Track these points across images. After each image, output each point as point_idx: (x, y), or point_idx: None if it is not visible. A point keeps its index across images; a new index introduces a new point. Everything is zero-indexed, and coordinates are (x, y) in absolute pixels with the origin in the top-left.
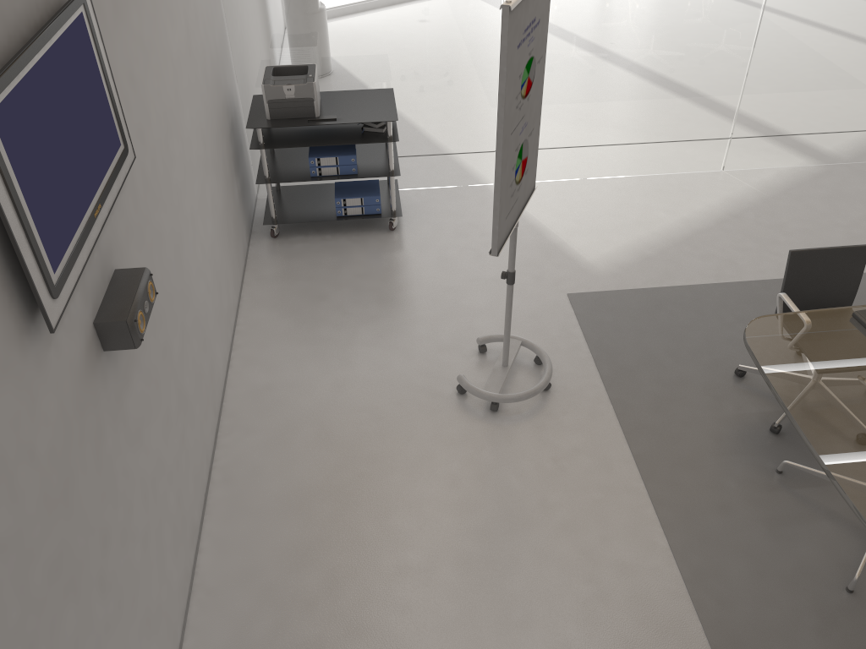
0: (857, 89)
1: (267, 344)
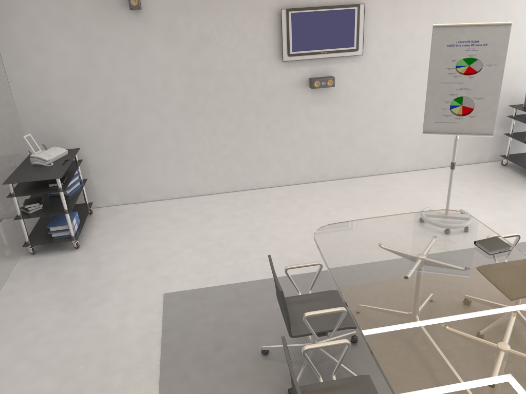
0: None
1: (424, 175)
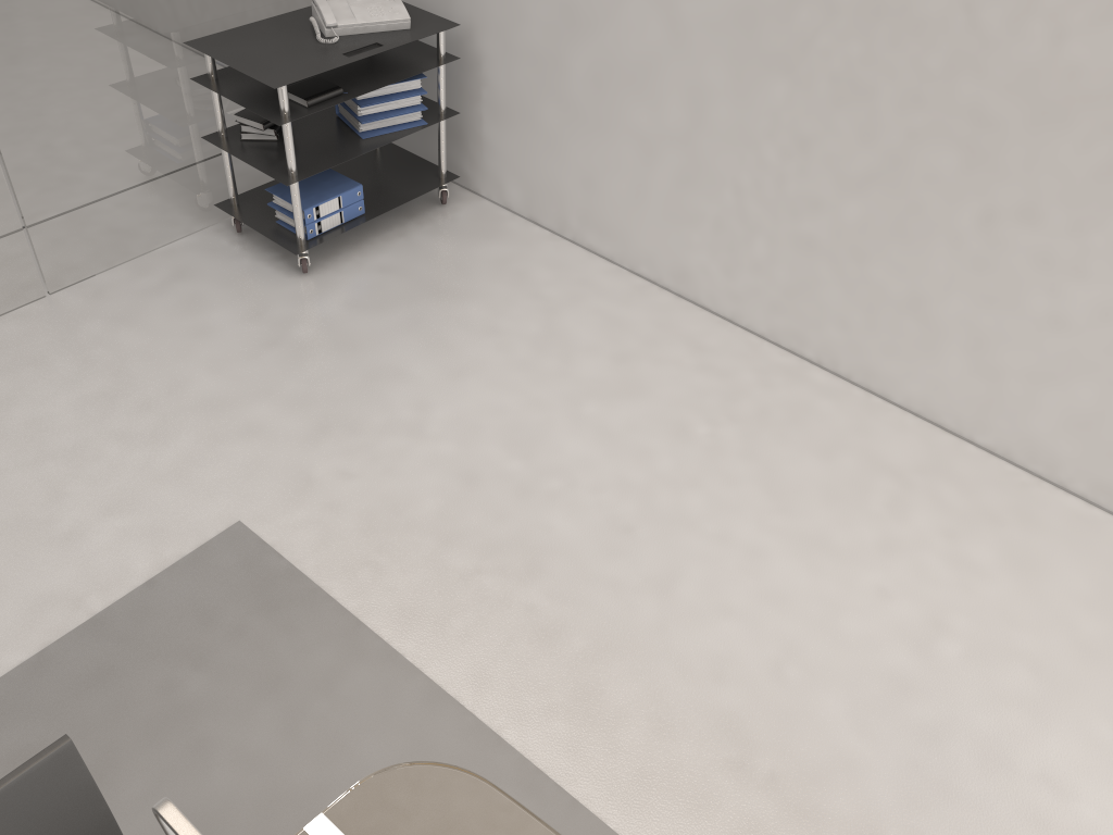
0: None
1: None
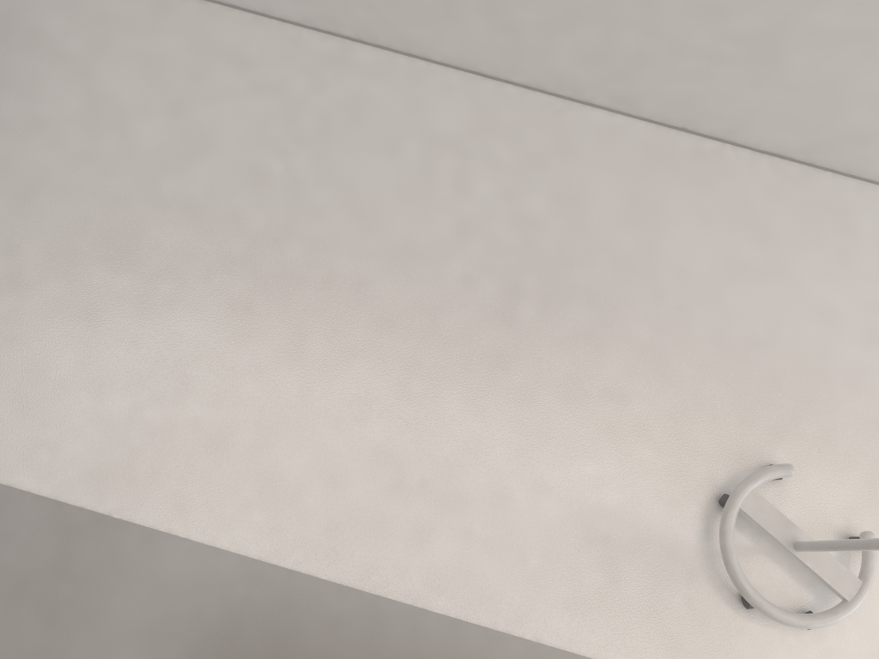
0: None
1: None
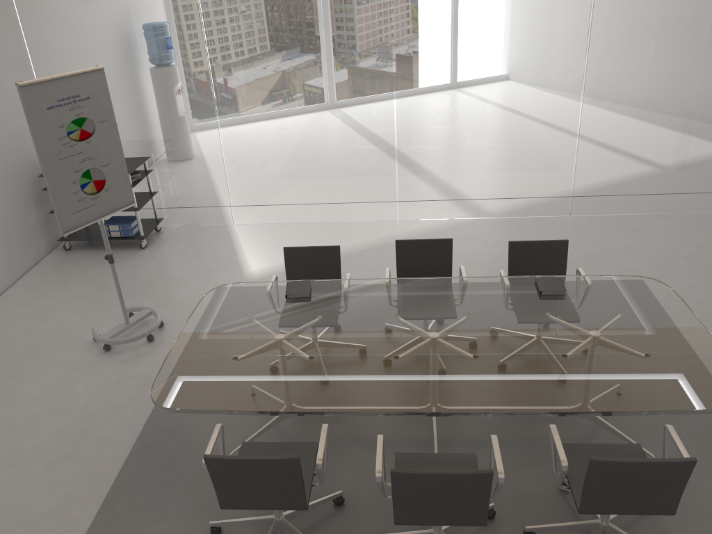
0: (483, 162)
1: (7, 307)
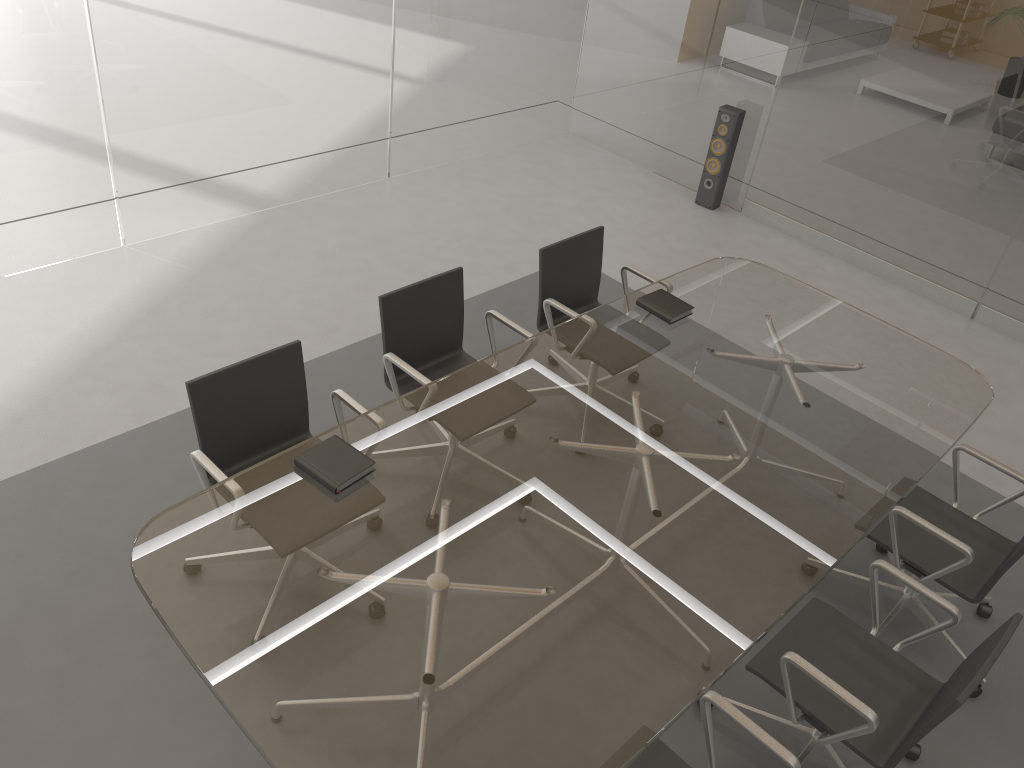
0: (263, 109)
1: None
